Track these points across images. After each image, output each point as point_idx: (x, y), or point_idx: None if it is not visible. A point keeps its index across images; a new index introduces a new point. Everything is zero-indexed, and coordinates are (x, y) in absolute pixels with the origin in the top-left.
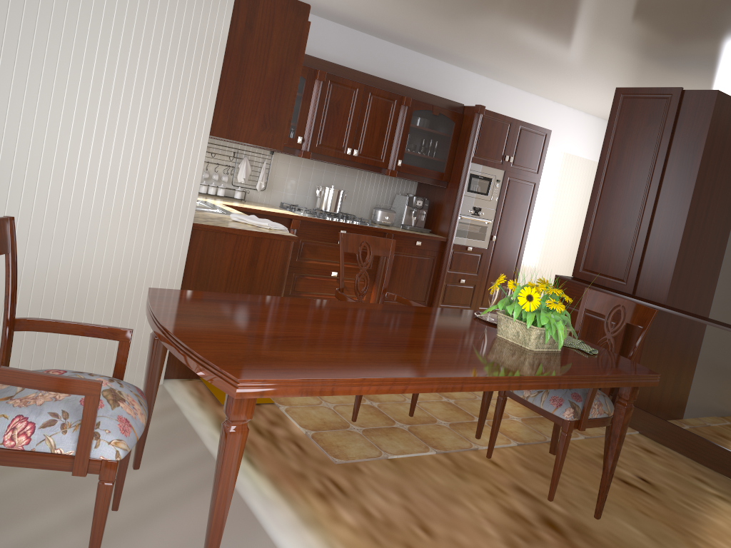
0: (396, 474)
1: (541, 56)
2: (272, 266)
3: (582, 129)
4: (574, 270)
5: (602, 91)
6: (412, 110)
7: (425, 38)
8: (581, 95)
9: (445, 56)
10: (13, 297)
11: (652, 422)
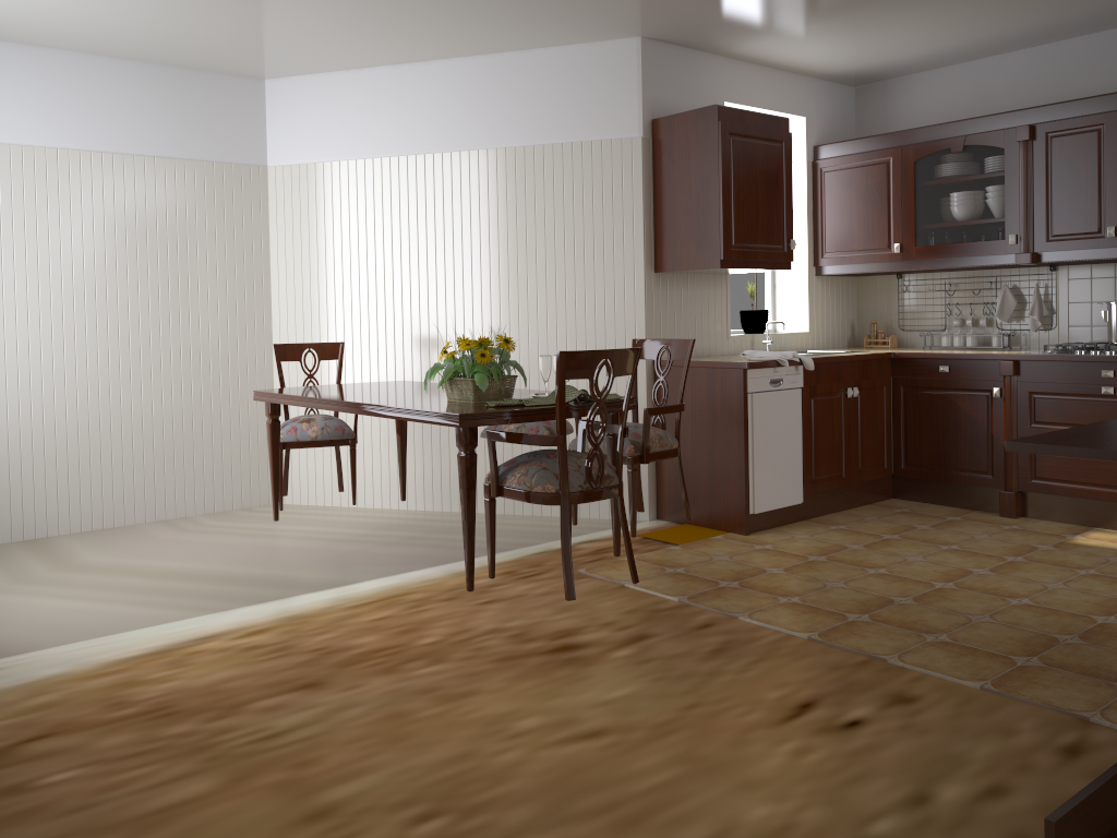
0: (589, 590)
1: None
2: (729, 400)
3: None
4: None
5: None
6: None
7: None
8: None
9: None
10: (338, 381)
11: None
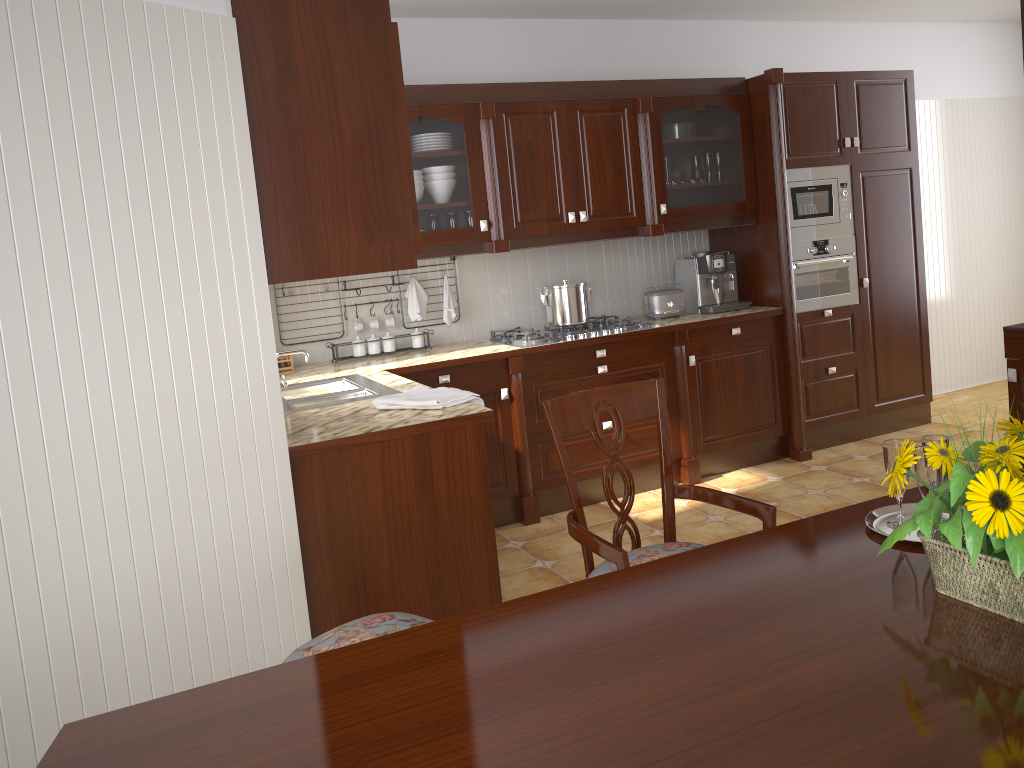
0: None
1: None
2: (462, 476)
3: (966, 51)
4: None
5: None
6: (658, 116)
7: None
8: None
9: (690, 8)
10: None
11: None
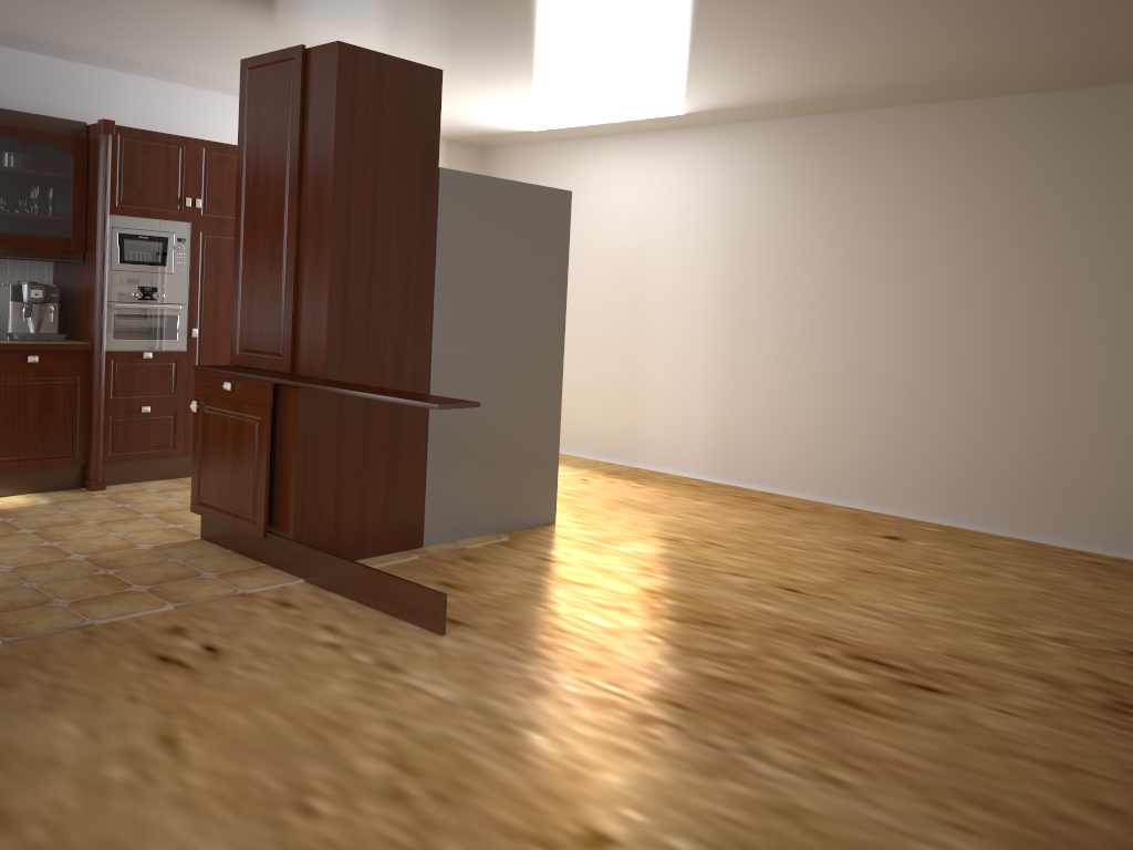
0: None
1: (159, 28)
2: None
3: None
4: (232, 354)
5: None
6: None
7: None
8: None
9: (44, 47)
10: None
11: (315, 560)
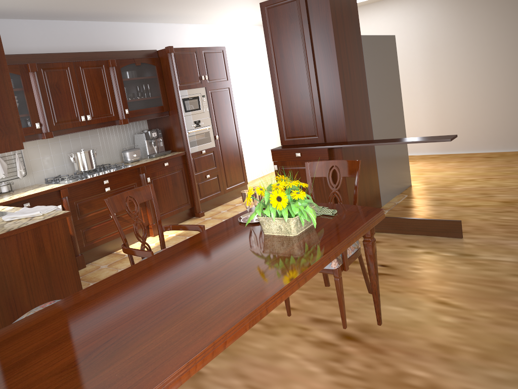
0: (229, 360)
1: None
2: (59, 244)
3: (244, 37)
4: (281, 141)
5: (248, 7)
6: (119, 68)
7: (105, 9)
8: (235, 14)
9: (127, 17)
10: None
11: None
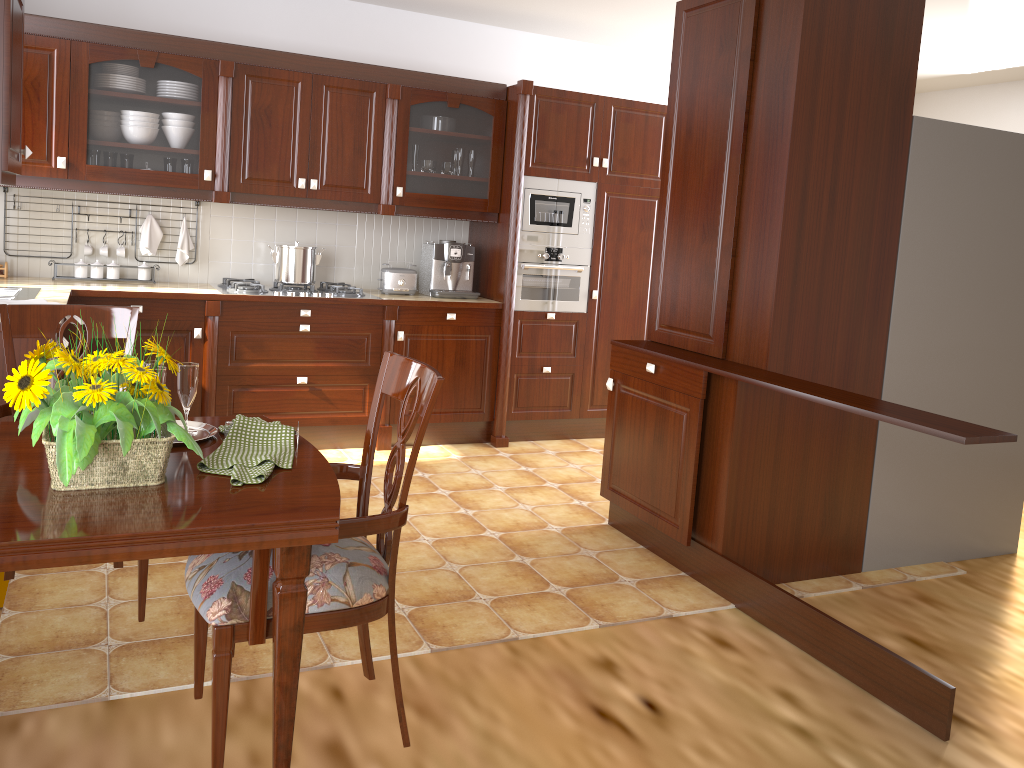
0: (85, 733)
1: None
2: None
3: None
4: (649, 329)
5: None
6: (408, 104)
7: None
8: None
9: (471, 12)
10: None
11: (751, 587)
